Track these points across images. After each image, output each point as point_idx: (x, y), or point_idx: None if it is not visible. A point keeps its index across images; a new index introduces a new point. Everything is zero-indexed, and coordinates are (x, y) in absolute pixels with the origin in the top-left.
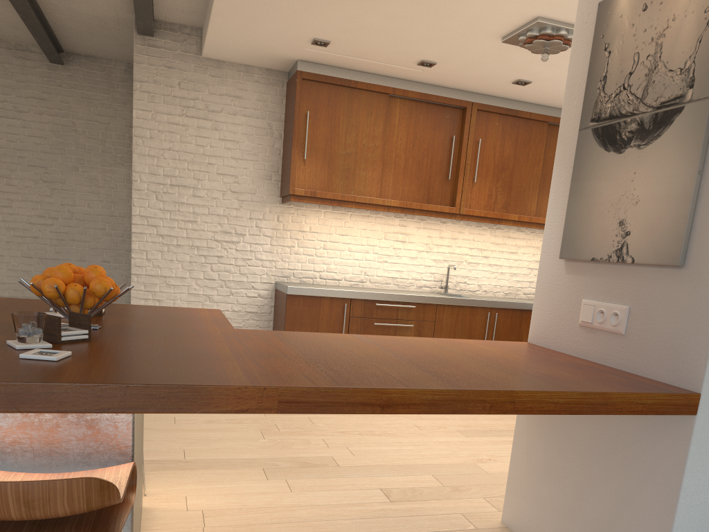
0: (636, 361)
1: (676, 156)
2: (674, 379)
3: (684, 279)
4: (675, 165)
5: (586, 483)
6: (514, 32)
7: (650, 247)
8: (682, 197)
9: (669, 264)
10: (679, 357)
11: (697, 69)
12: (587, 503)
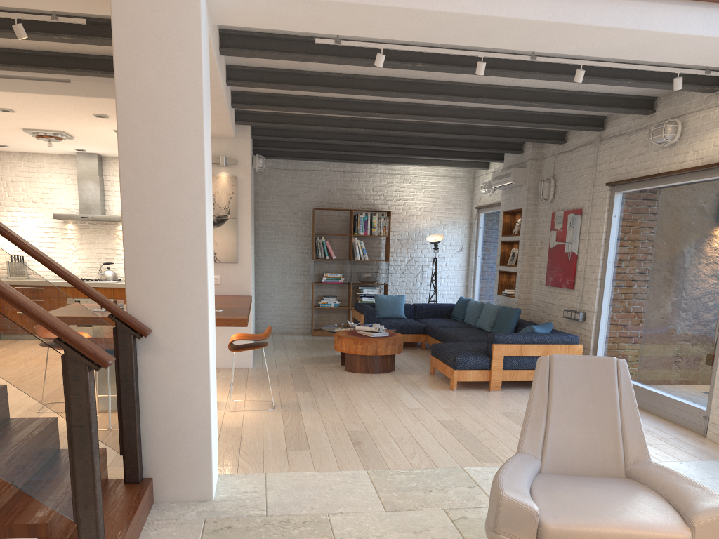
0: (227, 291)
1: (229, 232)
2: (242, 293)
3: (238, 266)
4: (229, 235)
5: (216, 334)
6: (38, 130)
7: (226, 257)
8: (234, 244)
9: (234, 262)
10: (242, 287)
11: (230, 209)
12: (218, 340)
